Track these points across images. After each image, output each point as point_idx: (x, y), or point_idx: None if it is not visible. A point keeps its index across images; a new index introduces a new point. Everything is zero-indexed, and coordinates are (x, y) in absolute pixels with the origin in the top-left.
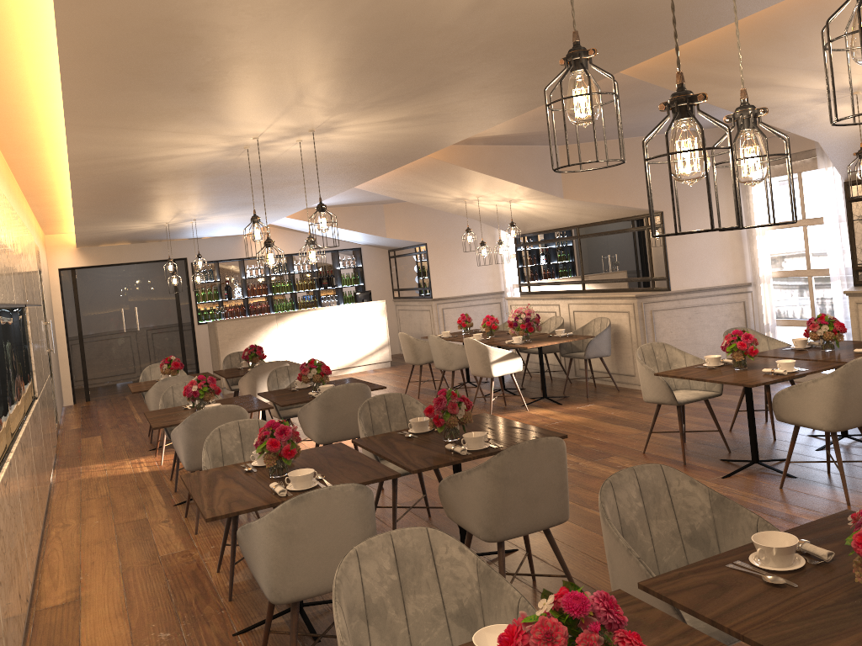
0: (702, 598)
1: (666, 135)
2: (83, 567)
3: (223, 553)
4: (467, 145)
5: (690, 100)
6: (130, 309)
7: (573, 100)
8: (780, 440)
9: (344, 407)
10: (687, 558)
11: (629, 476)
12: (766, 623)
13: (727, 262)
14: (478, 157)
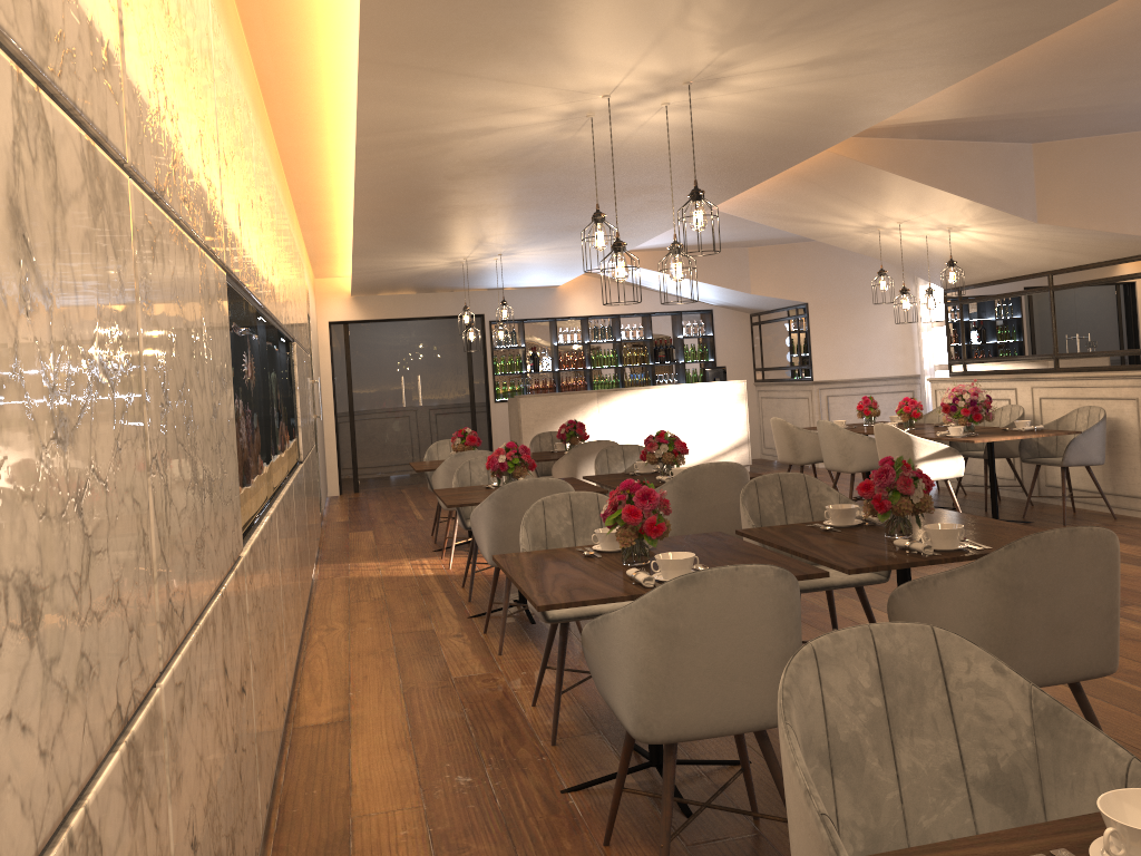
0: None
1: None
2: (353, 681)
3: (542, 680)
4: (893, 138)
5: None
6: (412, 377)
7: None
8: None
9: (711, 496)
10: None
11: None
12: None
13: None
14: (909, 157)
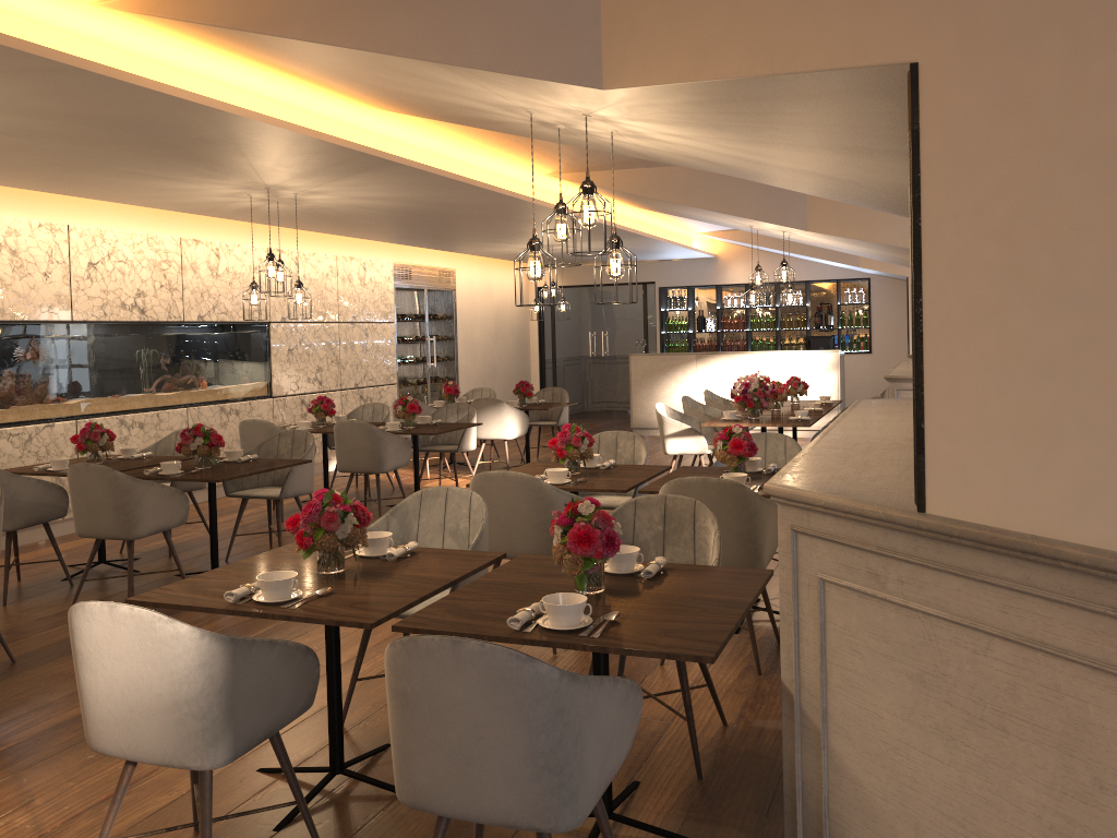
0: None
1: None
2: None
3: None
4: (648, 167)
5: None
6: (599, 333)
7: None
8: None
9: (350, 441)
10: None
11: None
12: None
13: None
14: (663, 182)
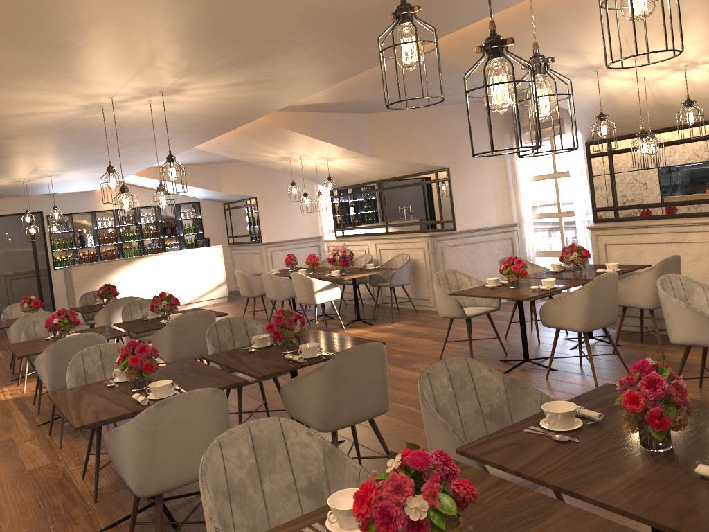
0: (507, 456)
1: (484, 70)
2: None
3: (87, 462)
4: (292, 111)
5: (501, 43)
6: None
7: (402, 47)
8: (543, 343)
9: (193, 331)
10: (487, 431)
11: (441, 367)
12: (559, 470)
13: (499, 207)
14: (301, 122)
